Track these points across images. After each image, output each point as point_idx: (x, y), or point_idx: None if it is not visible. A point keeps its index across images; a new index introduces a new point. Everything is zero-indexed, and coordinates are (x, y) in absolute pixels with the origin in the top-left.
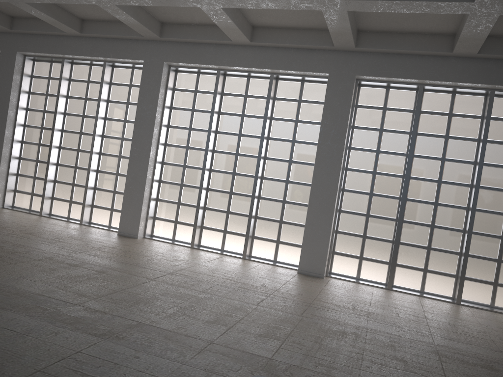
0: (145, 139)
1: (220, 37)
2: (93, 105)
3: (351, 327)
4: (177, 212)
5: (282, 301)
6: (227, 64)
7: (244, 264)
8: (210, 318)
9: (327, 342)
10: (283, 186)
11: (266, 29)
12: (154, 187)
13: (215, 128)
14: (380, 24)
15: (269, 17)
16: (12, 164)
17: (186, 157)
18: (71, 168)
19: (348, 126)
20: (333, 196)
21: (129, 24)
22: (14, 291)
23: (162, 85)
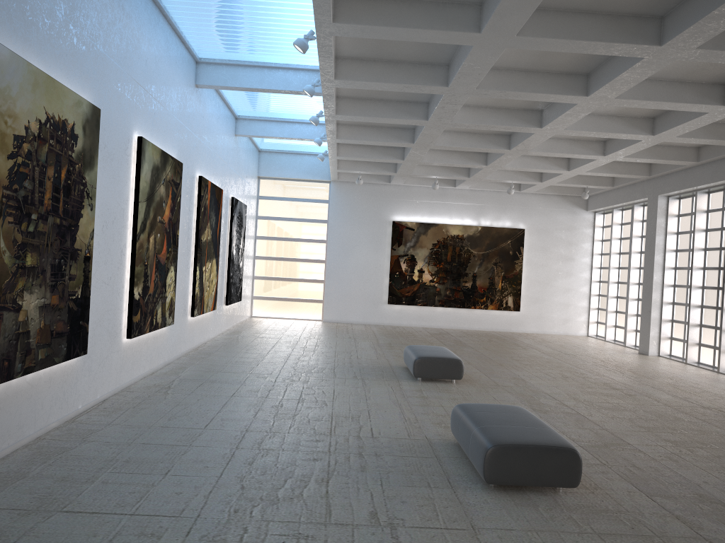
0: None
1: None
2: None
3: None
4: None
5: None
6: None
7: None
8: (648, 426)
9: None
10: None
11: None
12: None
13: None
14: None
15: None
16: (664, 310)
17: None
18: (713, 309)
19: None
20: None
21: (715, 144)
22: (533, 389)
23: None
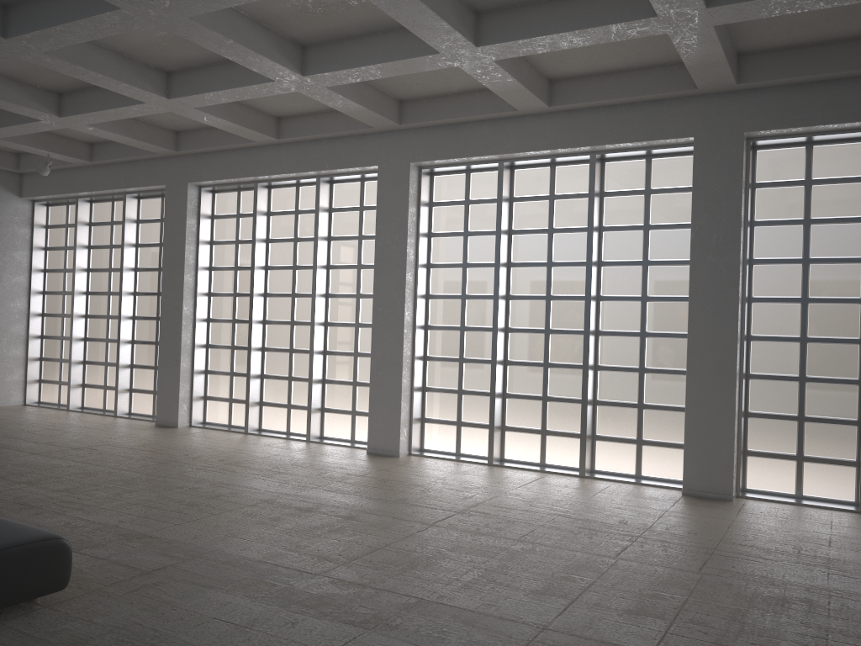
0: (394, 291)
1: (497, 106)
2: (307, 249)
3: (798, 588)
4: (458, 407)
5: (661, 547)
6: (514, 150)
7: (585, 487)
8: (537, 585)
9: (754, 619)
10: (636, 344)
11: (574, 80)
12: (417, 368)
13: (507, 259)
14: (779, 36)
15: (576, 61)
16: (197, 357)
17: (463, 314)
18: (285, 353)
19: (742, 223)
20: (731, 351)
21: (350, 113)
22: (224, 559)
23: (412, 200)
